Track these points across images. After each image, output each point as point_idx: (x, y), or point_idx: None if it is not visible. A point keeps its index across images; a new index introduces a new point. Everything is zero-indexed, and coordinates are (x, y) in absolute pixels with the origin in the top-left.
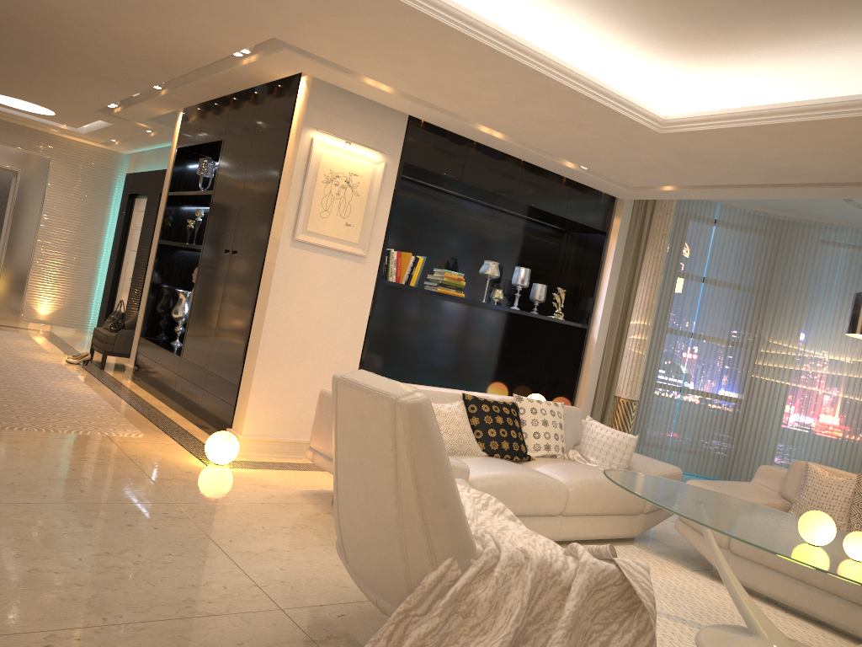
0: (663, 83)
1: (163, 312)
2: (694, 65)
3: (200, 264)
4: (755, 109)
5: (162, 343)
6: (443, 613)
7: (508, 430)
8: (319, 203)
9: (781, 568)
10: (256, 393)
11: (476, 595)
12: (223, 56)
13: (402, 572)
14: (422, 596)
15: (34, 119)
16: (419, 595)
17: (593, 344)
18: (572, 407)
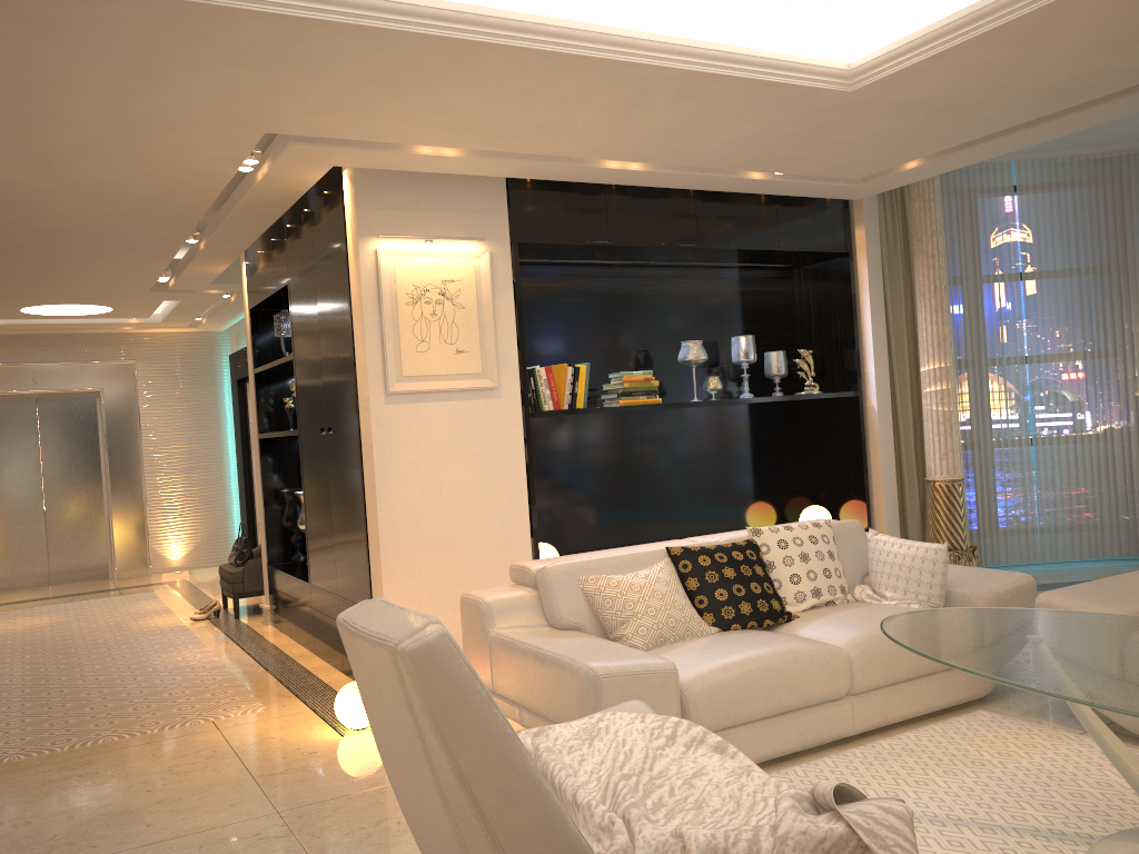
0: (839, 18)
1: (289, 526)
2: None
3: (302, 455)
4: (973, 10)
5: (293, 567)
6: None
7: (745, 584)
8: (410, 334)
9: None
10: None
11: None
12: (228, 178)
13: None
14: None
15: (95, 322)
16: None
17: (874, 414)
18: (845, 521)
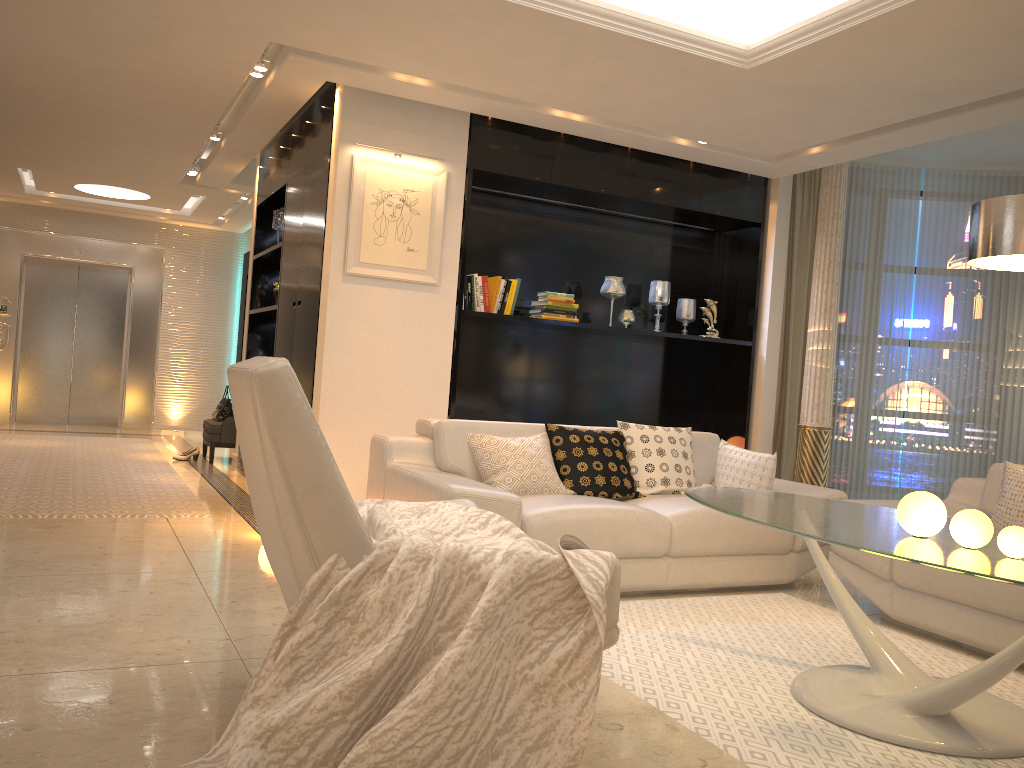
0: (750, 9)
1: None
2: None
3: (277, 326)
4: (841, 8)
5: None
6: (319, 618)
7: (604, 462)
8: (371, 228)
9: (955, 596)
10: None
11: (366, 596)
12: (242, 80)
13: (294, 580)
14: (303, 601)
15: (135, 207)
16: (301, 601)
17: (763, 363)
18: (705, 433)
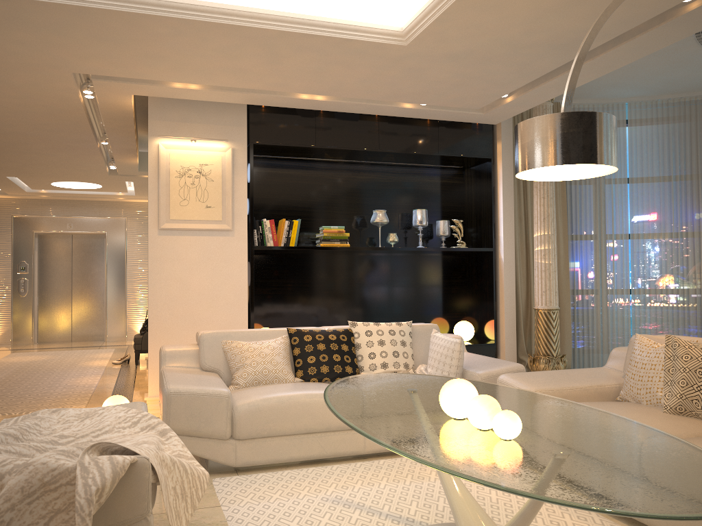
0: (411, 0)
1: None
2: None
3: None
4: None
5: None
6: None
7: (329, 354)
8: (177, 195)
9: None
10: (154, 360)
11: None
12: (79, 102)
13: None
14: None
15: (99, 193)
16: None
17: (502, 263)
18: (426, 324)
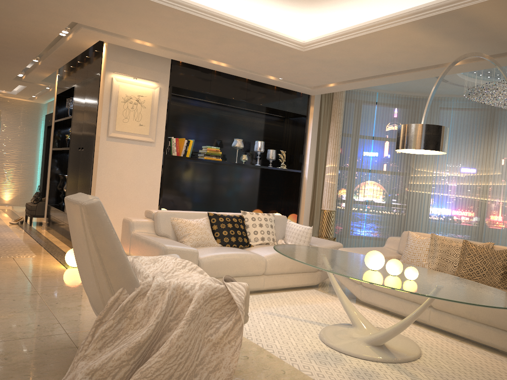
0: (305, 23)
1: (60, 189)
2: (314, 9)
3: (69, 158)
4: (345, 30)
5: (59, 206)
6: (115, 317)
7: (235, 230)
8: (121, 114)
9: (387, 291)
10: None
11: (137, 306)
12: (54, 37)
13: (100, 299)
14: (106, 310)
15: None
16: (105, 309)
17: (306, 180)
18: (280, 215)
